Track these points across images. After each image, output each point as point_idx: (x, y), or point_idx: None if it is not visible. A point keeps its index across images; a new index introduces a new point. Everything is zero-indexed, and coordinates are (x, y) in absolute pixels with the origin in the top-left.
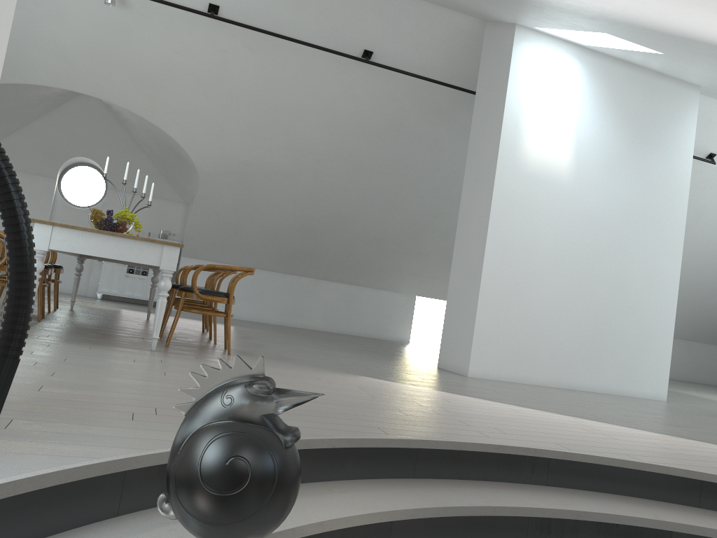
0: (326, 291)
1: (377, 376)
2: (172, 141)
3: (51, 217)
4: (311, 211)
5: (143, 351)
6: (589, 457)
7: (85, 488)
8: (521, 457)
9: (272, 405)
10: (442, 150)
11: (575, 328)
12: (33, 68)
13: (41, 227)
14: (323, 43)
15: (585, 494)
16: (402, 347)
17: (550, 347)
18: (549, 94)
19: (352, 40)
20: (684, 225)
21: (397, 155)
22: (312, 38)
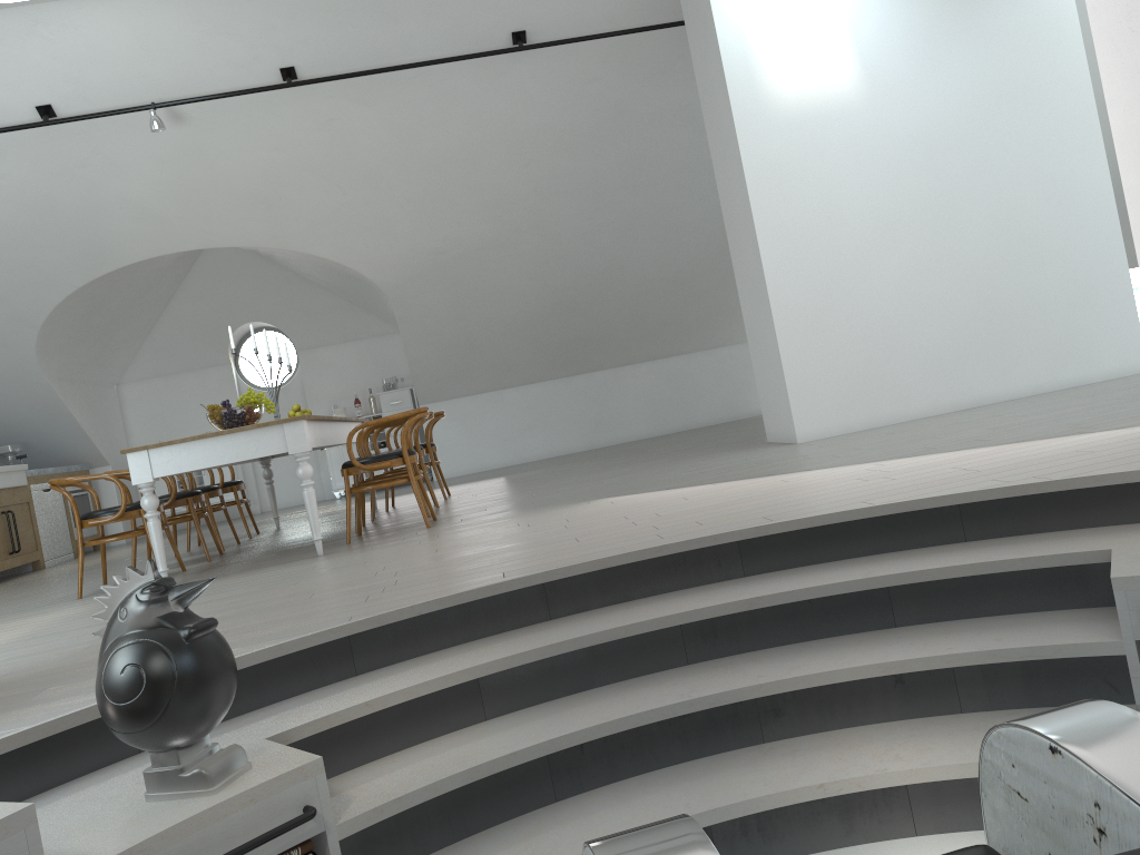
0: (636, 380)
1: (627, 491)
2: (330, 263)
3: None
4: (557, 279)
5: (306, 560)
6: (794, 523)
7: (83, 734)
8: (697, 552)
9: (166, 605)
10: (698, 119)
11: (949, 315)
12: (121, 244)
13: (135, 456)
14: (452, 51)
15: (794, 572)
16: (760, 422)
17: (917, 358)
18: None
19: (488, 28)
20: (1090, 86)
21: (636, 154)
22: (434, 51)
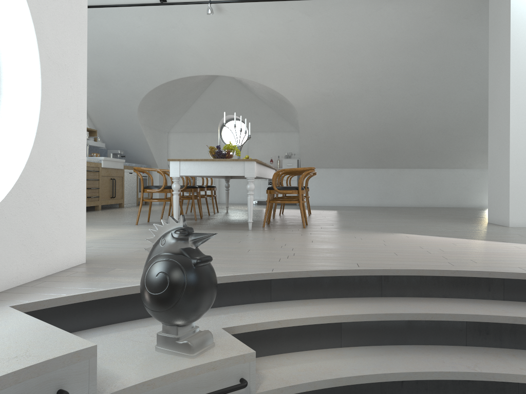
0: (410, 177)
1: (413, 232)
2: (274, 92)
3: None
4: (382, 118)
5: (243, 231)
6: None
7: (128, 300)
8: (476, 279)
9: (186, 243)
10: (478, 46)
11: None
12: (182, 67)
13: (173, 163)
14: None
15: None
16: (475, 211)
17: None
18: None
19: None
20: None
21: (440, 60)
22: None
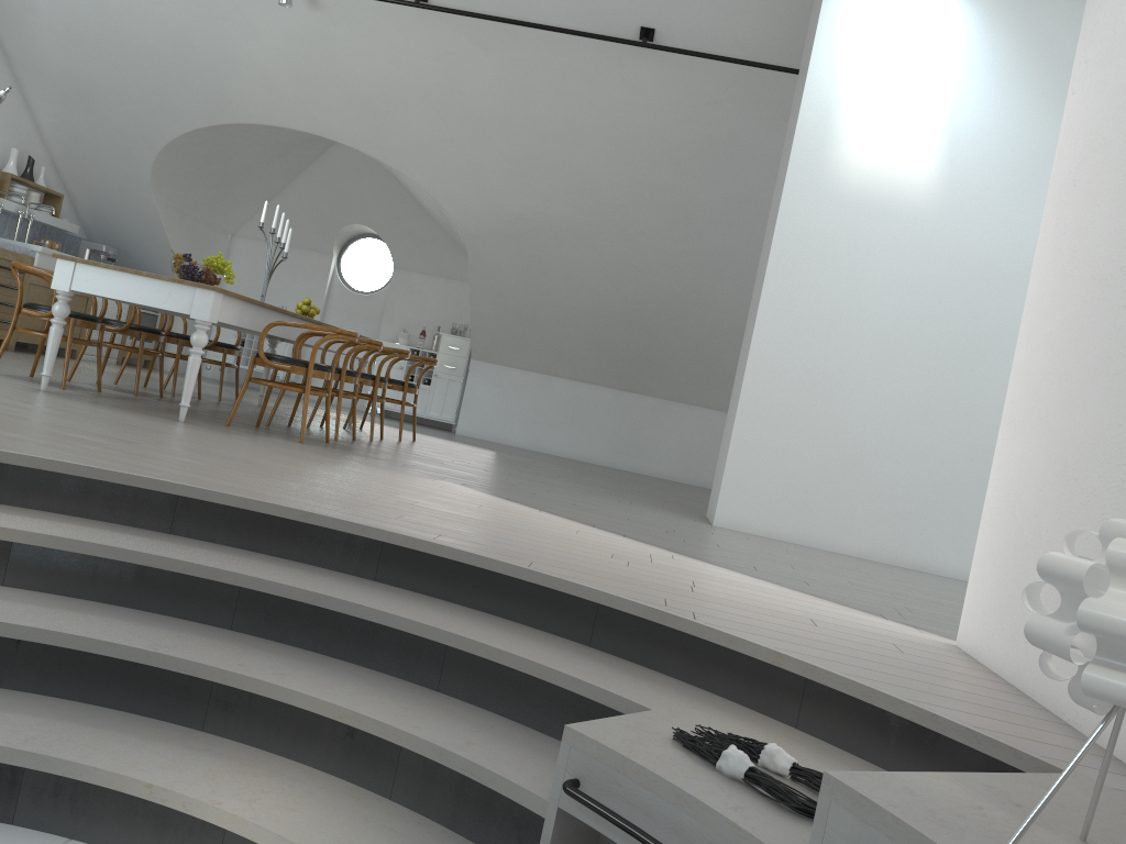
0: (683, 420)
1: (483, 488)
2: (422, 190)
3: (327, 306)
4: (631, 289)
5: (162, 419)
6: (442, 549)
7: None
8: (340, 535)
9: None
10: None
11: (932, 464)
12: (241, 102)
13: (63, 263)
14: (579, 25)
15: (413, 596)
16: None
17: (877, 493)
18: (895, 59)
19: (619, 14)
20: None
21: (739, 193)
22: (561, 19)
